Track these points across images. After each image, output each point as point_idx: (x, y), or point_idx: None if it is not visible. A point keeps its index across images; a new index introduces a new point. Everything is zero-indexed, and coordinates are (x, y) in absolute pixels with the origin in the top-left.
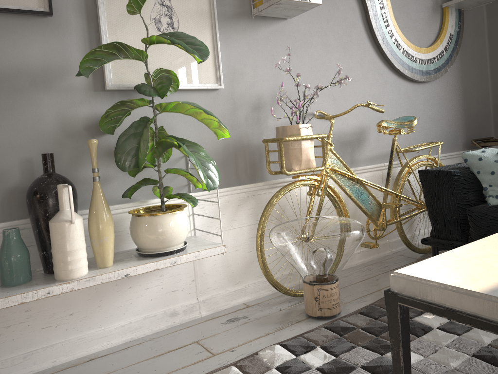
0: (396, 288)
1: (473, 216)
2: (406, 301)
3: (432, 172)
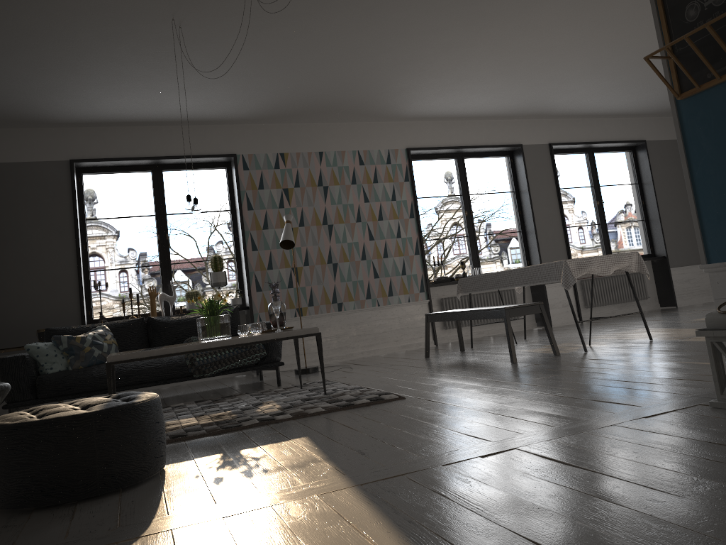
0: (109, 360)
1: (44, 379)
2: (115, 362)
3: (10, 358)
